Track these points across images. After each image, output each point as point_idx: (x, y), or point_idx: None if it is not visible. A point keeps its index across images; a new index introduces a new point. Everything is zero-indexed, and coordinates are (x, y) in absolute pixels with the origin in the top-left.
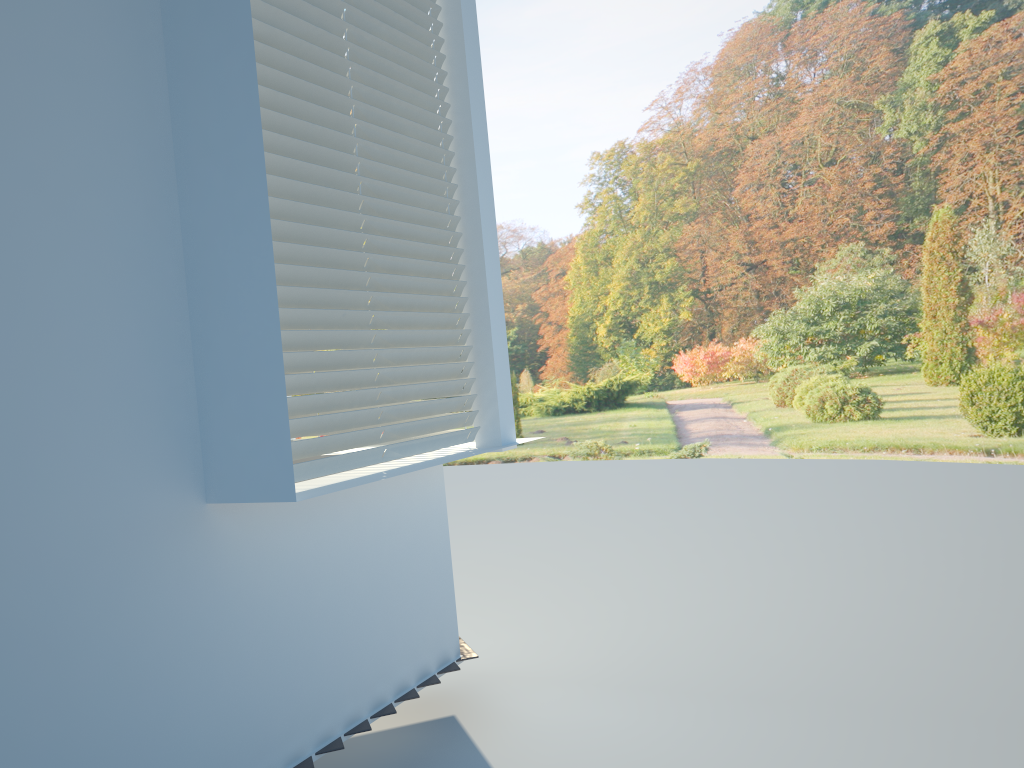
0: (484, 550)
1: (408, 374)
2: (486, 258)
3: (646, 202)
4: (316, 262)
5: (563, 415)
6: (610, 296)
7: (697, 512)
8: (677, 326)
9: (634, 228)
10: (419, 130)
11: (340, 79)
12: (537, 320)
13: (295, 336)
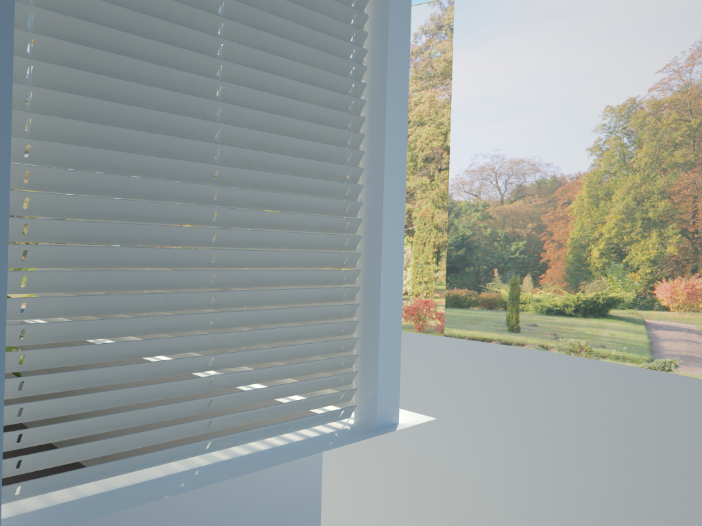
0: (444, 439)
1: (260, 355)
2: (385, 230)
3: (648, 150)
4: (136, 239)
5: (554, 315)
6: (606, 225)
7: (648, 439)
8: (663, 258)
9: (634, 171)
10: (318, 93)
11: (202, 36)
12: (542, 237)
13: (82, 326)
